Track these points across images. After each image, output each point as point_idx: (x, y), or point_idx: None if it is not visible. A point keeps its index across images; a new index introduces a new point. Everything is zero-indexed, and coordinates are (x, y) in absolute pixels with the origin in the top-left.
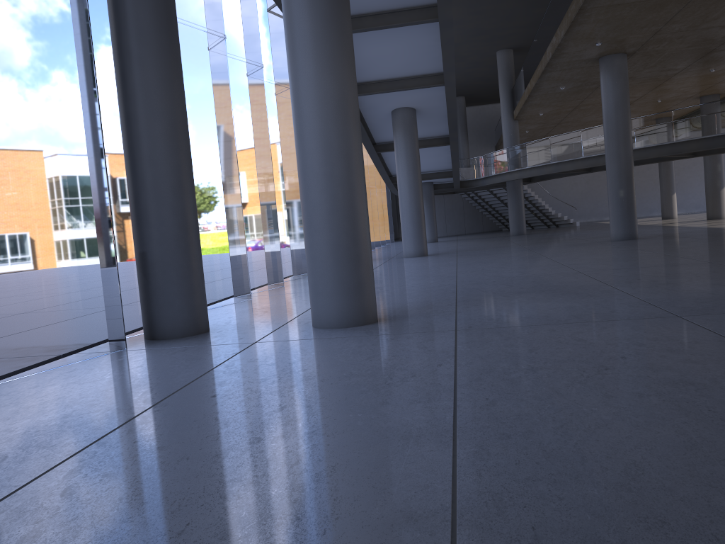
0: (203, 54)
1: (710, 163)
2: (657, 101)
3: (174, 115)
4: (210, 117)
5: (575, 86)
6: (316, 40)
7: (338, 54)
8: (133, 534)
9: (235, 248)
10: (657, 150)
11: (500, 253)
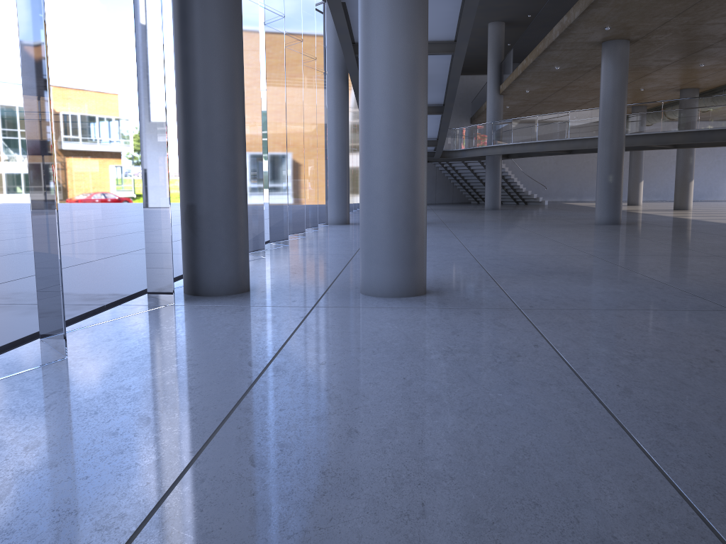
0: None
1: (683, 155)
2: (640, 89)
3: (234, 63)
4: None
5: (570, 67)
6: (396, 0)
7: (416, 17)
8: (373, 512)
9: None
10: (643, 139)
11: (490, 227)
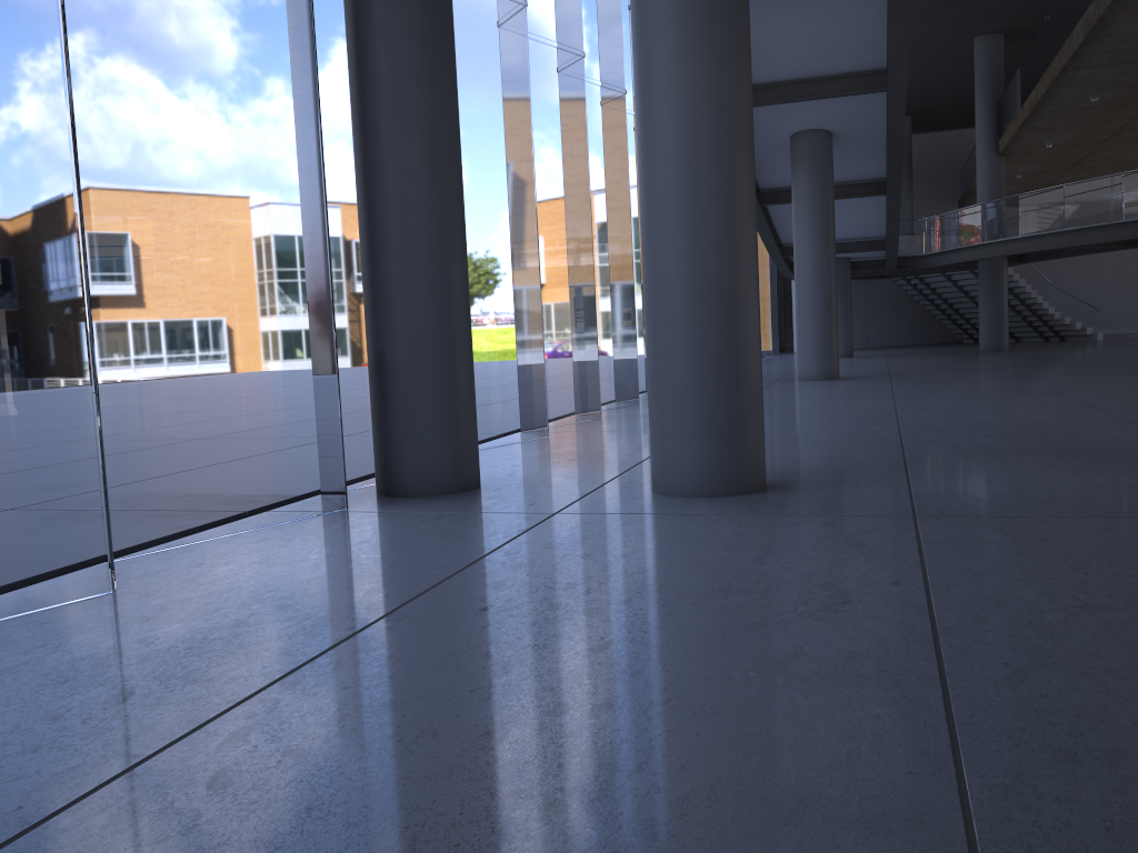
0: (489, 37)
1: None
2: None
3: (439, 125)
4: (495, 141)
5: (1119, 95)
6: None
7: (722, 17)
8: None
9: (523, 354)
10: None
11: (967, 380)
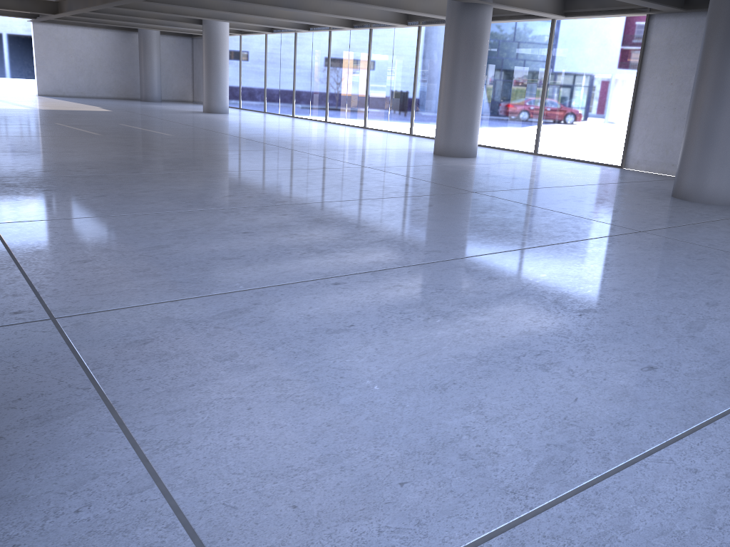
0: None
1: None
2: None
3: None
4: None
5: None
6: None
7: None
8: None
9: None
10: None
11: None
